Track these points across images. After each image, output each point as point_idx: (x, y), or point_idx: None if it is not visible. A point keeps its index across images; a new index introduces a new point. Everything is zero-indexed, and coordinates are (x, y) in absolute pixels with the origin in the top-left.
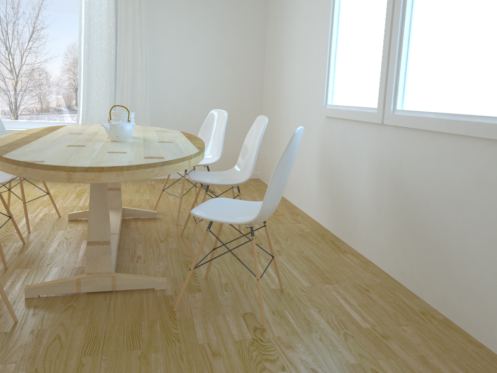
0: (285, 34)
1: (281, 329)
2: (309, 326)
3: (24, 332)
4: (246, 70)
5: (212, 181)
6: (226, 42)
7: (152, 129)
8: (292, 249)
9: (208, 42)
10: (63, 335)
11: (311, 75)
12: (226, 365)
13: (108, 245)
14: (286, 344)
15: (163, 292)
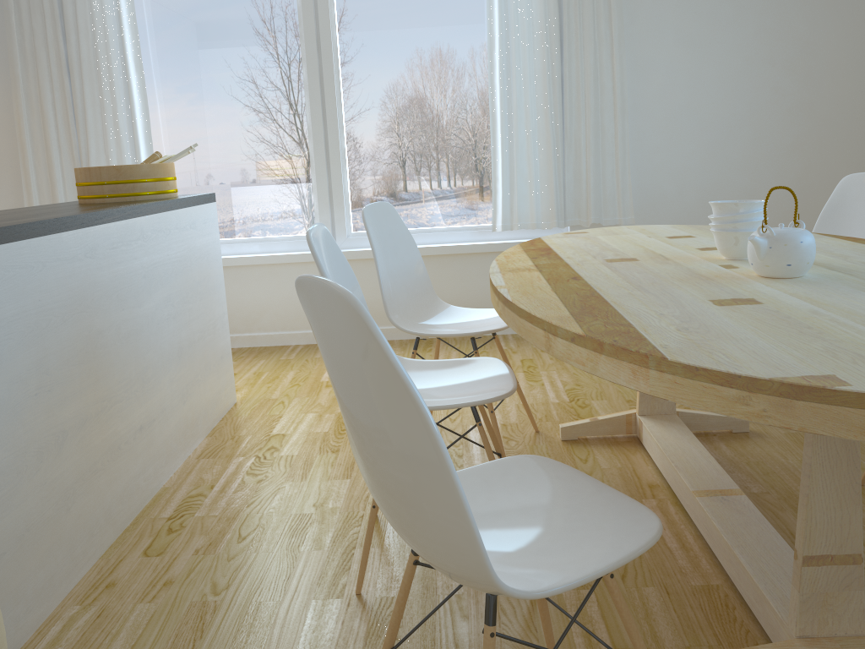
0: None
1: None
2: None
3: None
4: (836, 81)
5: None
6: (790, 24)
7: None
8: None
9: (748, 30)
10: None
11: None
12: None
13: (856, 564)
14: None
15: None
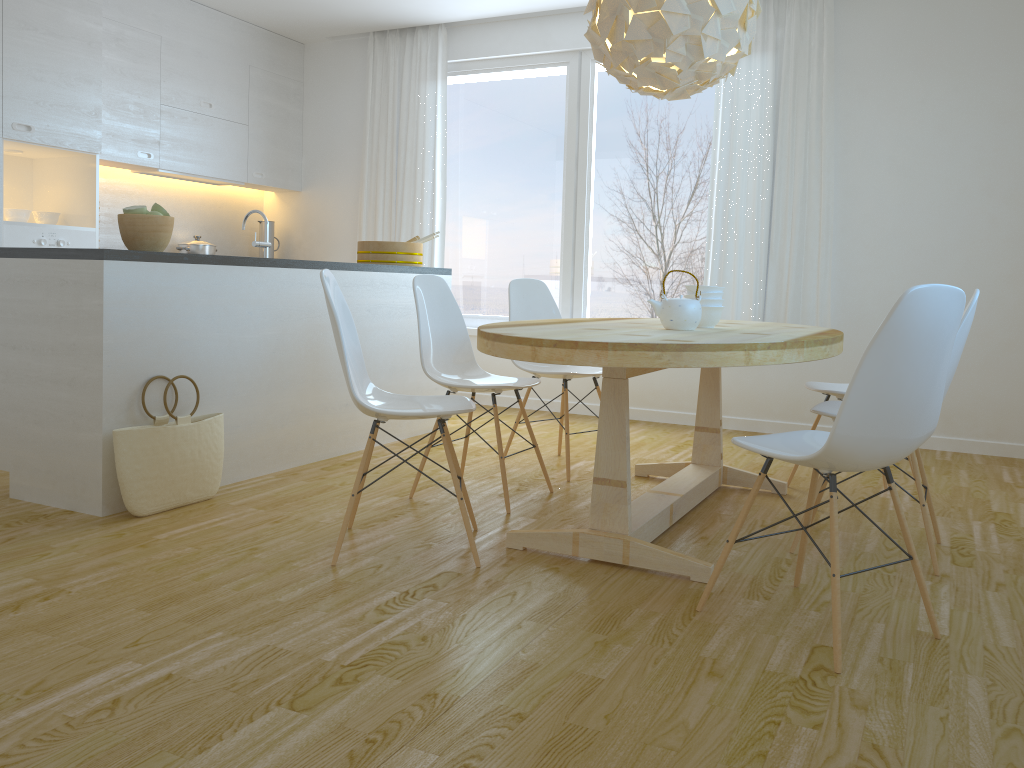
0: None
1: (871, 682)
2: (940, 696)
3: (478, 579)
4: None
5: None
6: (1010, 157)
7: (782, 325)
8: None
9: (965, 162)
10: (520, 594)
11: None
12: (718, 691)
13: (623, 487)
14: (859, 702)
15: (701, 586)
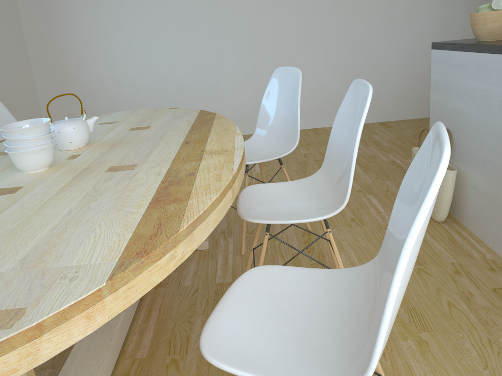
0: None
1: None
2: None
3: None
4: None
5: None
6: None
7: None
8: None
9: None
10: None
11: None
12: None
13: None
14: None
15: None
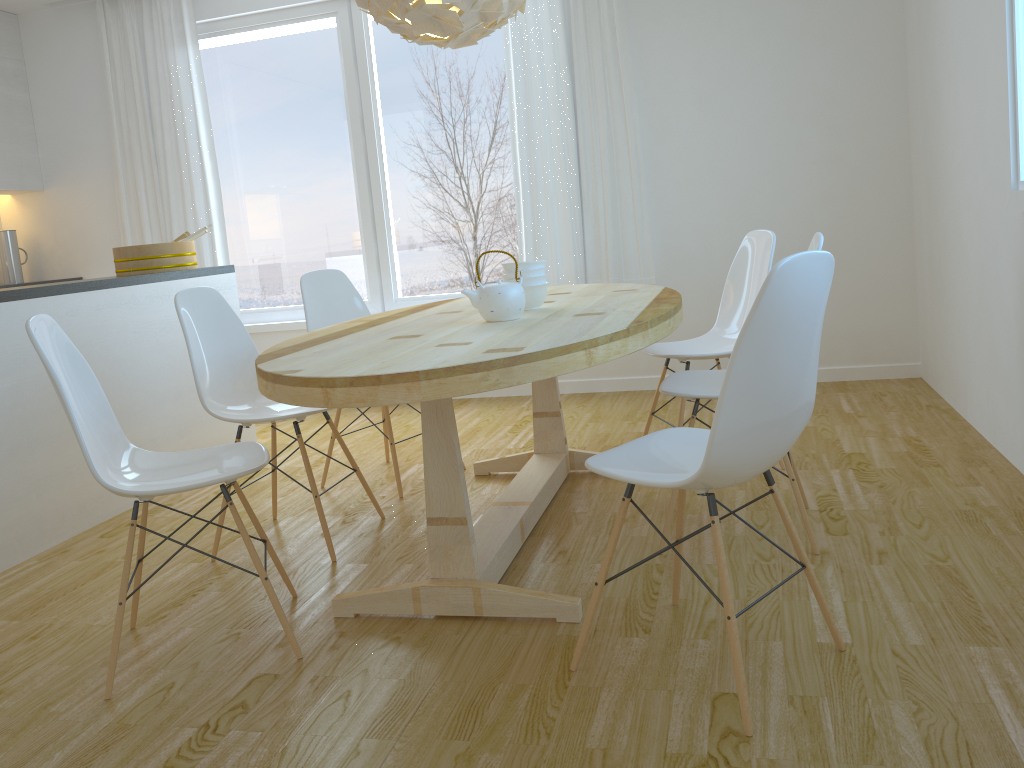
0: (936, 27)
1: (790, 742)
2: (869, 745)
3: (301, 679)
4: (863, 130)
5: (711, 390)
6: (808, 77)
7: (611, 289)
8: (922, 551)
9: (765, 85)
10: (356, 693)
11: (989, 113)
12: None
13: (464, 525)
14: None
15: (571, 628)
